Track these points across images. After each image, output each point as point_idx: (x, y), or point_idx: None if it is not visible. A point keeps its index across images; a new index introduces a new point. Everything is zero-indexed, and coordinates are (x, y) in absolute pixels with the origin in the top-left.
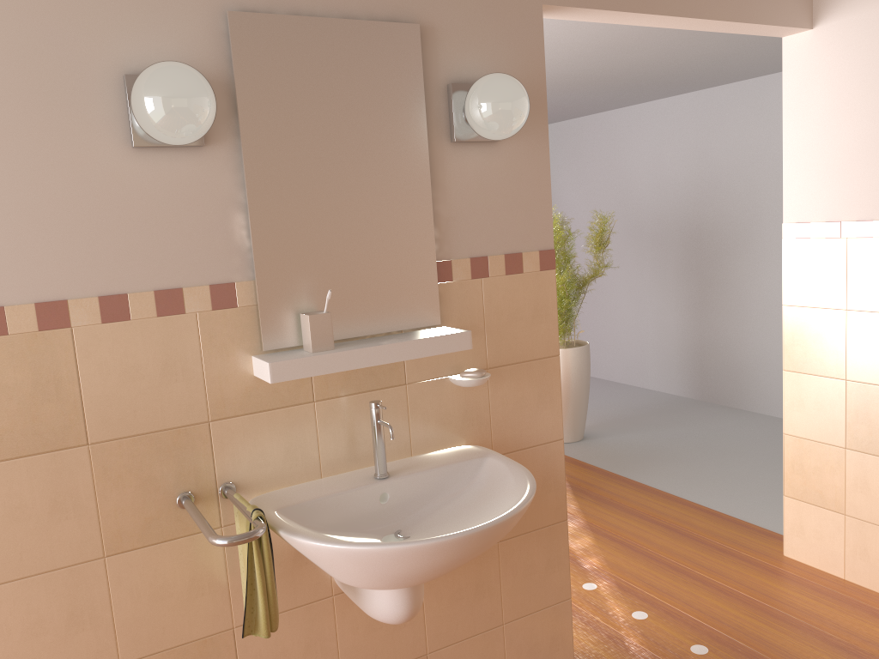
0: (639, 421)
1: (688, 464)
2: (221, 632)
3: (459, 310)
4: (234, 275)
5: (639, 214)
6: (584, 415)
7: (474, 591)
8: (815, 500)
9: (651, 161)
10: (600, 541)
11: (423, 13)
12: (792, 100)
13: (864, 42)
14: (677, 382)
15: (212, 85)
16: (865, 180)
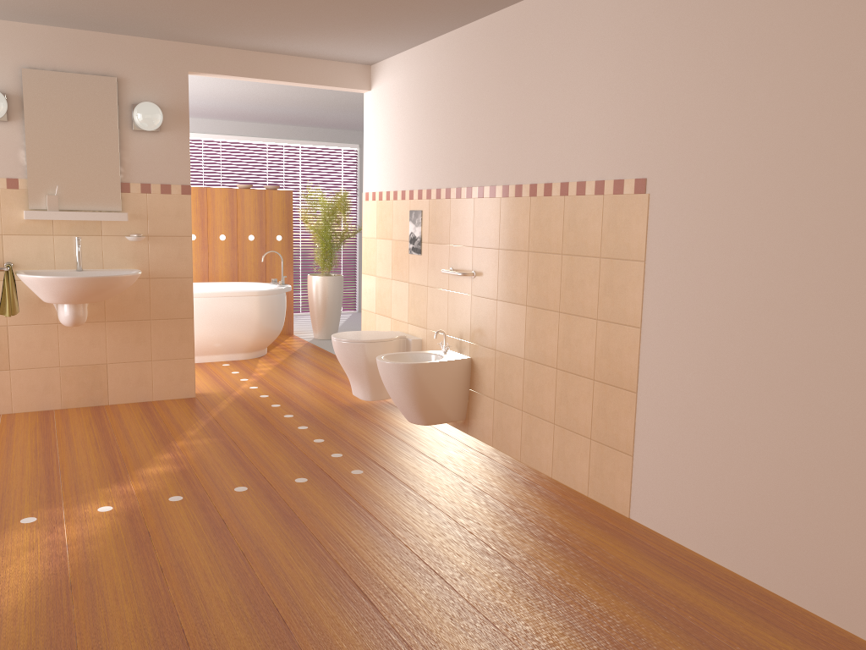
0: None
1: None
2: (1, 326)
3: (133, 206)
4: (18, 176)
5: None
6: (335, 323)
7: (135, 340)
8: None
9: None
10: (274, 369)
11: (120, 72)
12: (366, 127)
13: (382, 100)
14: None
15: (14, 97)
16: (381, 171)
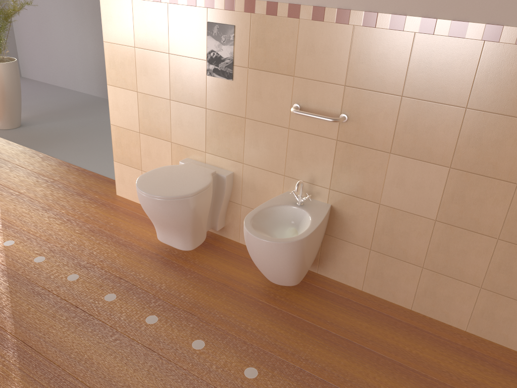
0: (64, 114)
1: (84, 141)
2: None
3: None
4: None
5: None
6: (19, 111)
7: None
8: (128, 163)
9: None
10: (2, 197)
11: None
12: None
13: None
14: (96, 88)
15: None
16: None
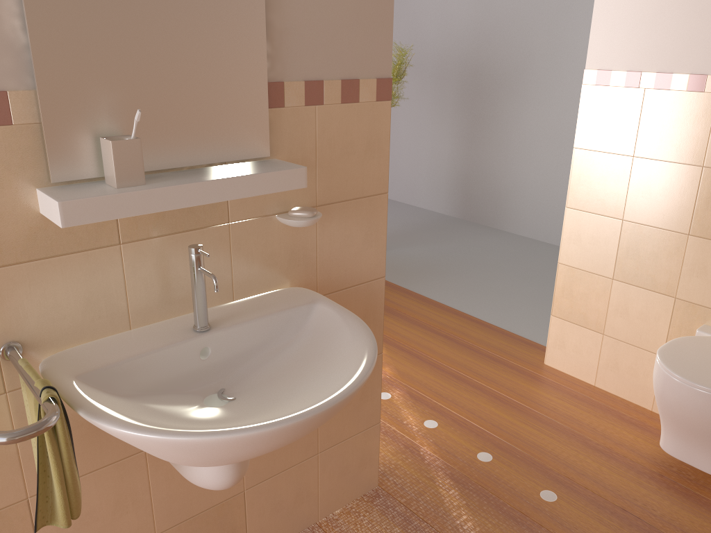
0: (414, 237)
1: (458, 278)
2: (12, 505)
3: (290, 140)
4: (6, 82)
5: (424, 50)
6: None
7: None
8: (578, 321)
9: (440, 1)
10: (390, 351)
11: None
12: None
13: None
14: (445, 203)
15: None
16: (672, 33)
